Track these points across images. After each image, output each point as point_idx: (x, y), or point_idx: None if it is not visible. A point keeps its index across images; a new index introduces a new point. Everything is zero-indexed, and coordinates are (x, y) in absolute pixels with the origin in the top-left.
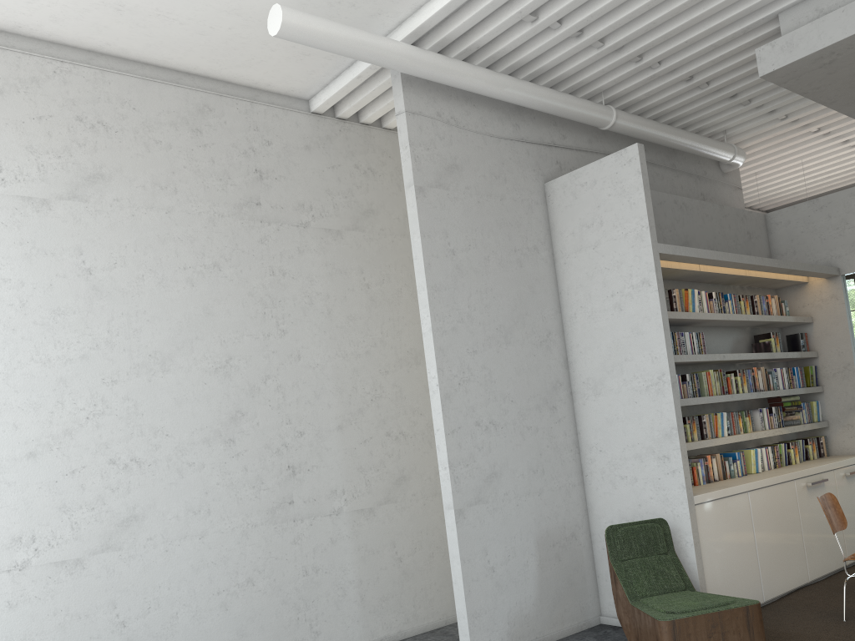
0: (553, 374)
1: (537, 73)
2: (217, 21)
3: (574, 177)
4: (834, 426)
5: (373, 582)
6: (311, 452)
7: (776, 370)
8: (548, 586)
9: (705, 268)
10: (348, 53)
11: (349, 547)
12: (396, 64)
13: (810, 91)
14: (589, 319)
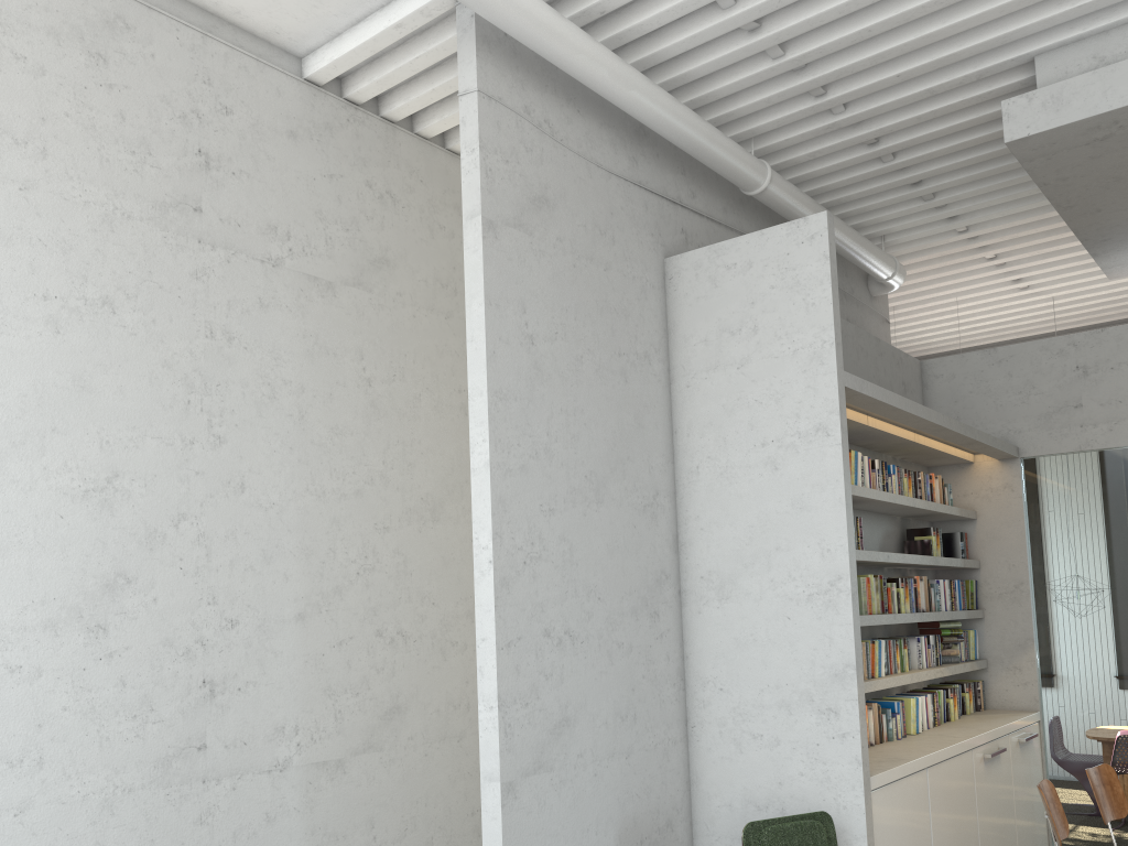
0: (659, 559)
1: (675, 82)
2: None
3: (715, 253)
4: (995, 668)
5: None
6: (248, 658)
7: (939, 583)
8: None
9: (873, 422)
10: None
11: (297, 830)
12: None
13: (1053, 182)
14: (720, 478)
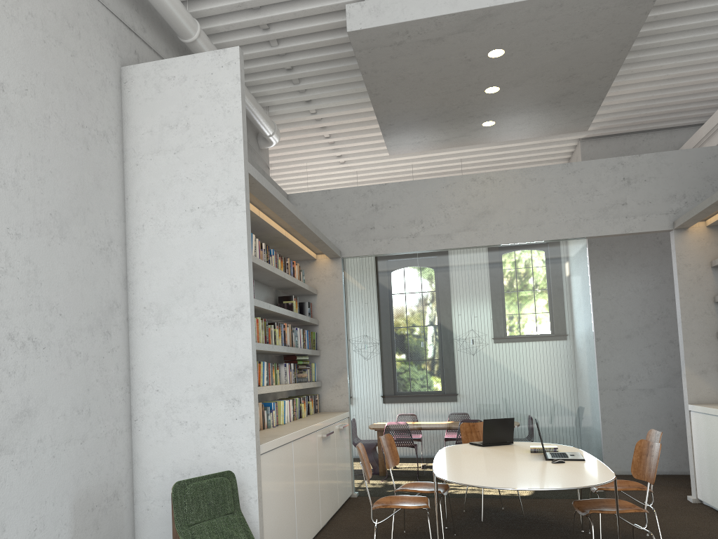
0: (112, 292)
1: None
2: None
3: (160, 67)
4: (326, 386)
5: None
6: None
7: (297, 330)
8: None
9: (263, 215)
10: None
11: None
12: None
13: (370, 72)
14: (160, 234)
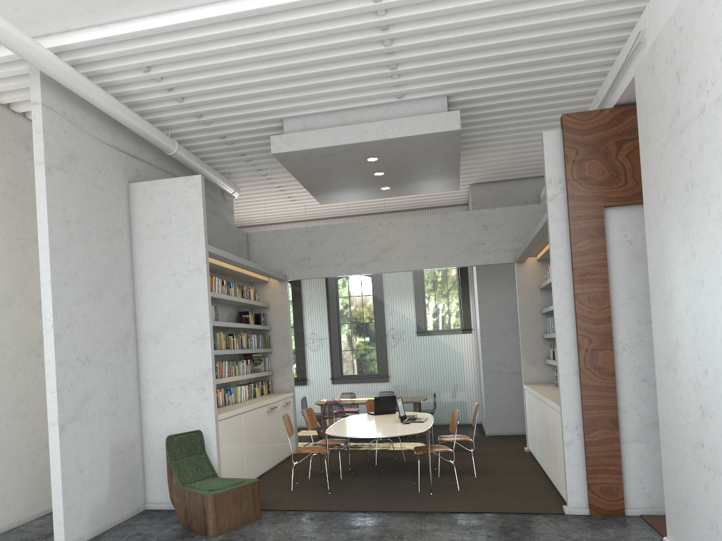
0: (127, 325)
1: (134, 103)
2: None
3: (152, 185)
4: (276, 374)
5: None
6: None
7: (252, 336)
8: (116, 483)
9: (223, 264)
10: (13, 48)
11: None
12: (46, 68)
13: (292, 168)
14: (155, 288)
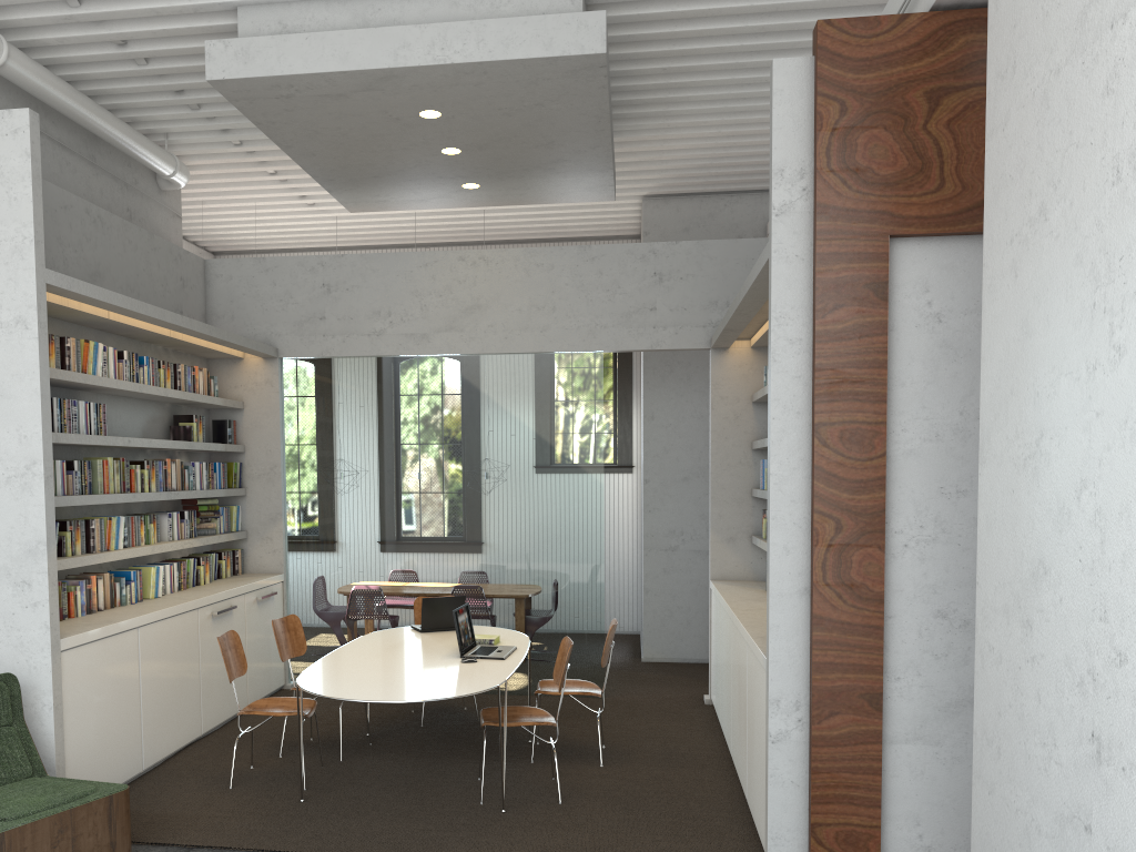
0: None
1: None
2: None
3: None
4: (253, 538)
5: None
6: None
7: (195, 465)
8: None
9: (117, 316)
10: None
11: None
12: None
13: (265, 123)
14: None
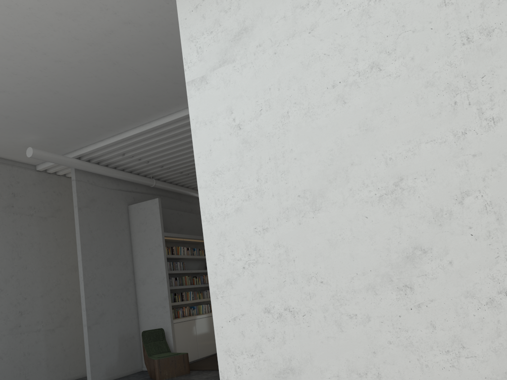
0: (128, 276)
1: (126, 167)
2: (4, 143)
3: (138, 205)
4: None
5: (53, 359)
6: (29, 306)
7: None
8: (122, 355)
9: (185, 239)
10: (55, 163)
11: (43, 345)
12: (73, 166)
13: None
14: (141, 256)
